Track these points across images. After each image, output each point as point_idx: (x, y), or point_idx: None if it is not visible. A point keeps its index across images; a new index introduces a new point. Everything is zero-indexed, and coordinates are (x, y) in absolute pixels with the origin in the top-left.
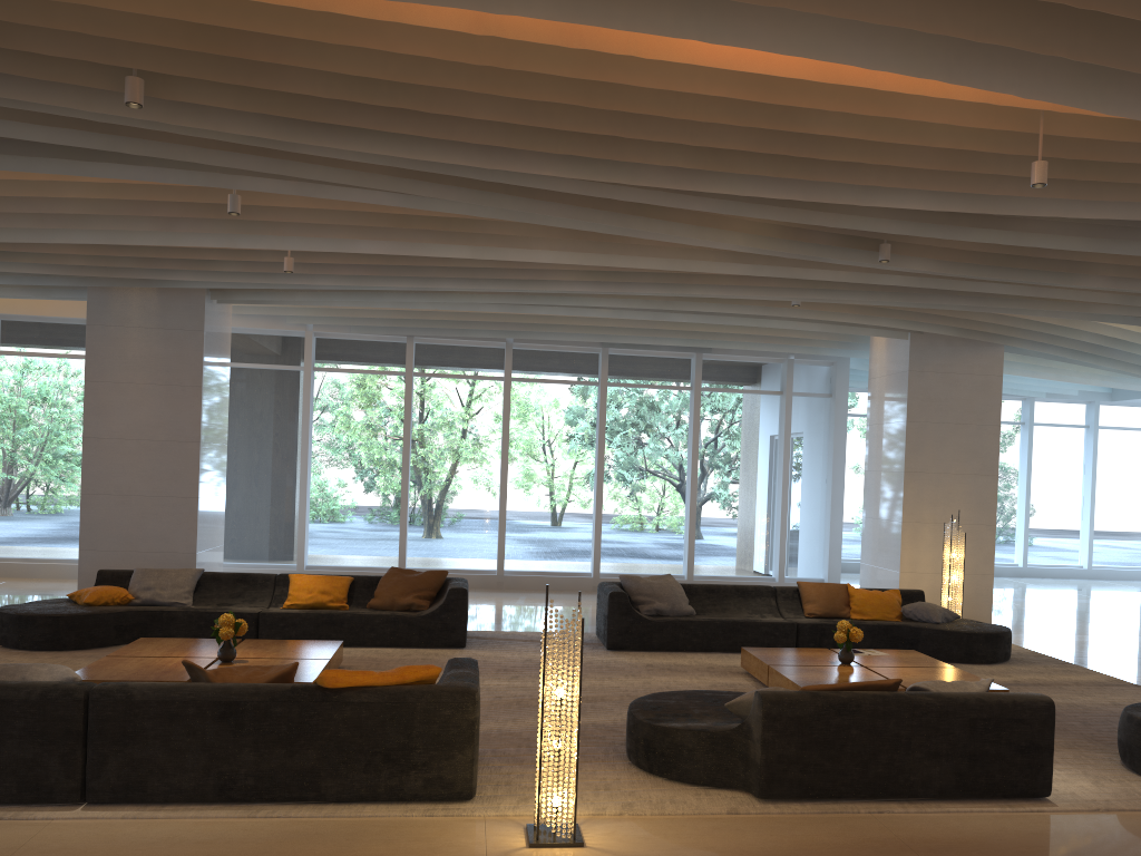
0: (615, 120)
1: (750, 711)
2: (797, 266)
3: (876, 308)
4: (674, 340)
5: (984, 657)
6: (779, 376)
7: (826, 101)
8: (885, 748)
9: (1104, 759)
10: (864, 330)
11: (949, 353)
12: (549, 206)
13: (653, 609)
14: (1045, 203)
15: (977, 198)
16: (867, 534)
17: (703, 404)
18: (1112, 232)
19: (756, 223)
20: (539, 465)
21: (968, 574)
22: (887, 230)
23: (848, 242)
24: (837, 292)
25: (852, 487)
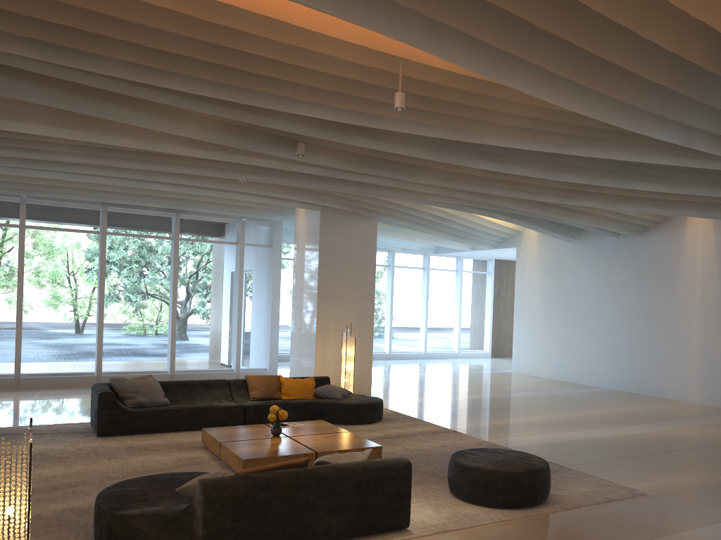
0: (76, 15)
1: (195, 495)
2: (241, 155)
3: (298, 188)
4: (158, 203)
5: (367, 419)
6: (235, 231)
7: (252, 27)
8: (298, 511)
9: (440, 490)
10: (290, 203)
11: (345, 221)
12: (28, 85)
13: (136, 402)
14: (403, 123)
15: (360, 115)
16: (294, 338)
17: (181, 249)
18: (442, 148)
19: (207, 119)
20: (51, 292)
21: (357, 363)
22: (301, 132)
23: (275, 139)
24: (270, 175)
25: (286, 306)
